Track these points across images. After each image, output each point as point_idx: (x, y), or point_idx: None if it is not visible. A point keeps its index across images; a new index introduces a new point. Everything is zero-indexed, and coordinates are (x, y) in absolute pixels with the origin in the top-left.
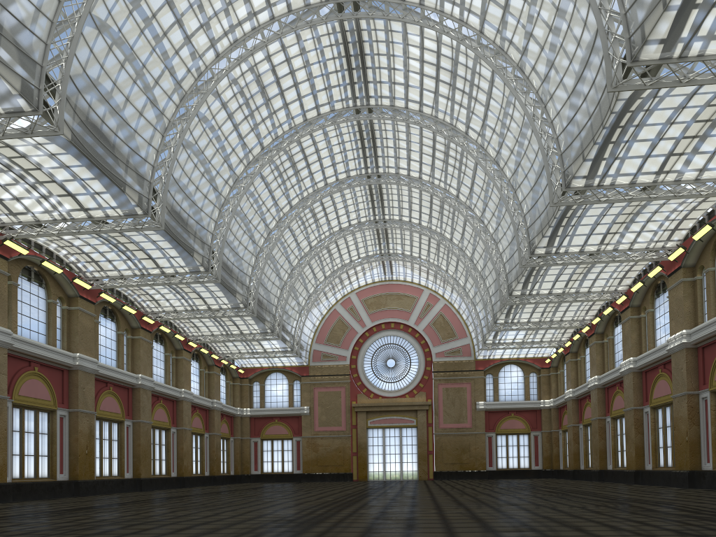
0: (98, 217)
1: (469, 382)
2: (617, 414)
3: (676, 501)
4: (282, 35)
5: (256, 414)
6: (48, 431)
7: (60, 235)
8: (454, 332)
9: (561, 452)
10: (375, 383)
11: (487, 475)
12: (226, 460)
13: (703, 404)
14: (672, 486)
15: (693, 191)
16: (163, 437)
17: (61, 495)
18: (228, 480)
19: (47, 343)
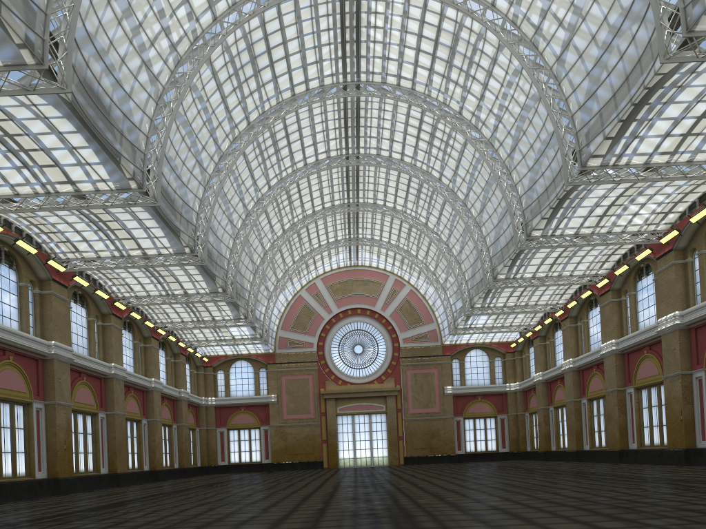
0: (86, 191)
1: (437, 367)
2: (595, 396)
3: None
4: None
5: (221, 404)
6: (24, 426)
7: (42, 210)
8: (421, 318)
9: (528, 434)
10: (343, 370)
11: (456, 459)
12: (192, 451)
13: (696, 383)
14: (666, 464)
15: (701, 172)
16: (135, 429)
17: (41, 494)
18: (197, 471)
19: (20, 330)
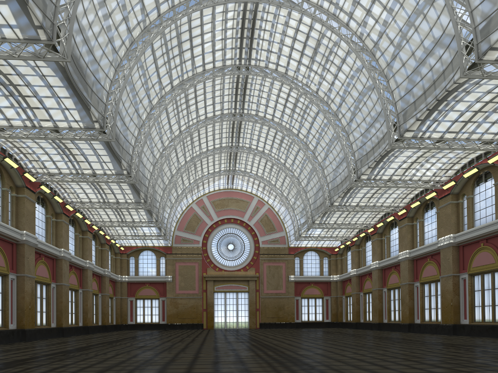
0: (62, 127)
1: (284, 262)
2: (392, 287)
3: (480, 345)
4: (206, 7)
5: (132, 280)
6: (2, 291)
7: (28, 138)
8: (275, 227)
9: (344, 310)
10: (220, 260)
11: (295, 326)
12: (110, 313)
13: (462, 282)
14: (440, 334)
15: (473, 146)
16: (74, 296)
17: (13, 340)
18: (113, 328)
19: (2, 222)
